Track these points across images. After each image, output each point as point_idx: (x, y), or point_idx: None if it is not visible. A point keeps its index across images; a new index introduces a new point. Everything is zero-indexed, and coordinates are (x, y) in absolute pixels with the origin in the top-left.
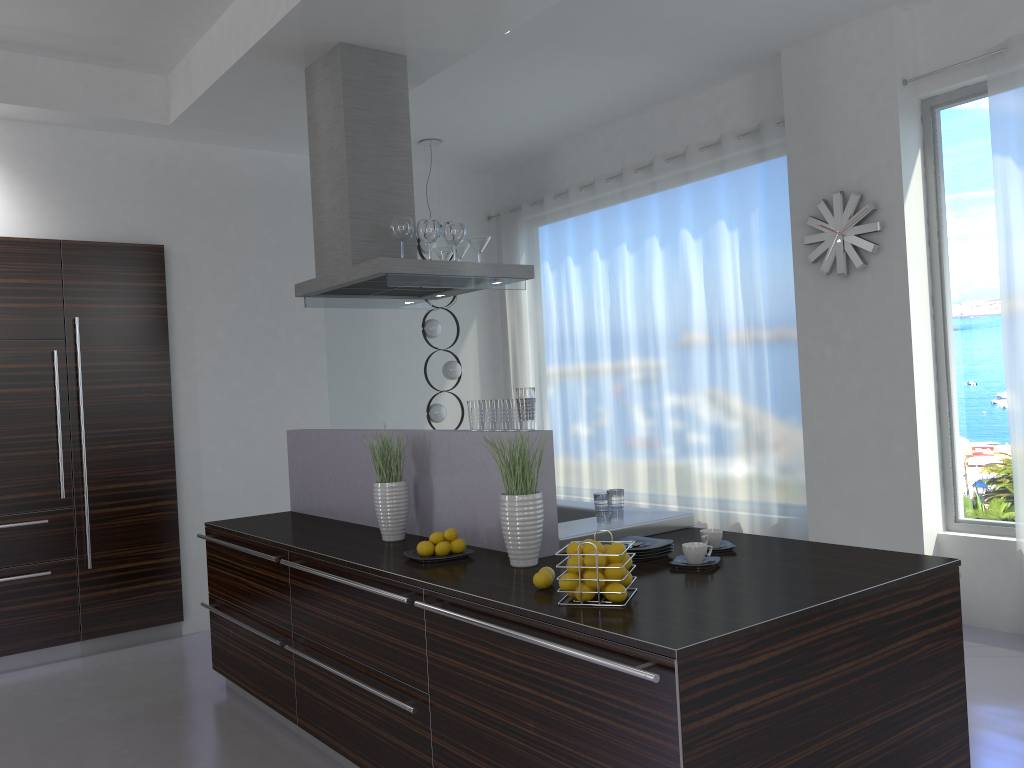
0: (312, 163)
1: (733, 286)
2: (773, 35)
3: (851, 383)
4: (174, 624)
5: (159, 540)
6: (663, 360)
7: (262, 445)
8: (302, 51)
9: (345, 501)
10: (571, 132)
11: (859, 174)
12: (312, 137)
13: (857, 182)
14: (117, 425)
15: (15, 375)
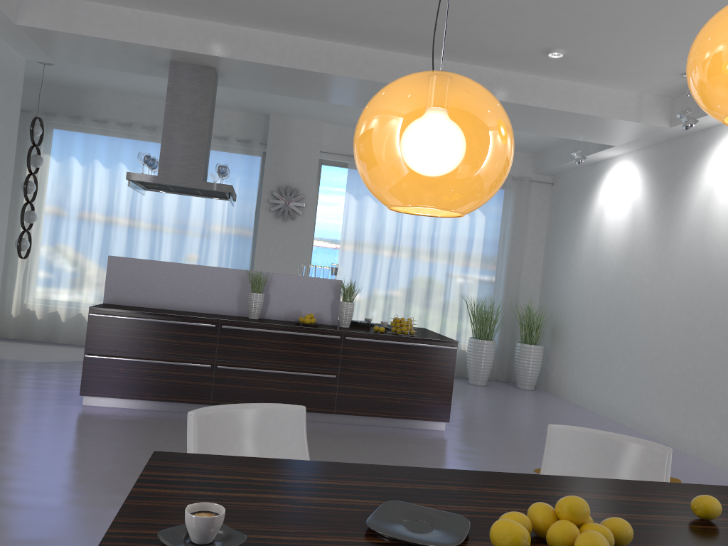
0: (168, 113)
1: (222, 210)
2: (280, 110)
3: (279, 265)
4: None
5: None
6: (166, 236)
7: None
8: (193, 60)
9: (180, 300)
10: (124, 91)
11: (298, 181)
12: (171, 100)
13: (296, 184)
14: None
15: None
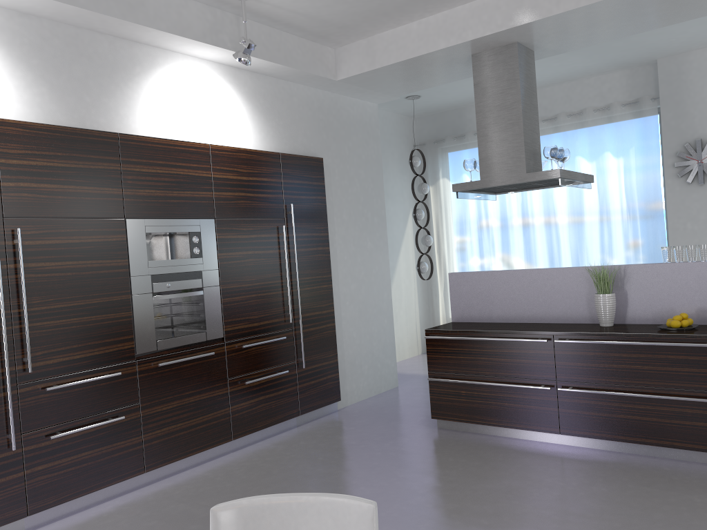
0: (479, 111)
1: (618, 189)
2: (665, 51)
3: (704, 242)
4: (334, 403)
5: (328, 349)
6: (563, 232)
7: (364, 287)
8: (489, 45)
9: (523, 311)
10: None
11: None
12: (479, 96)
13: None
14: (308, 275)
15: (264, 242)
